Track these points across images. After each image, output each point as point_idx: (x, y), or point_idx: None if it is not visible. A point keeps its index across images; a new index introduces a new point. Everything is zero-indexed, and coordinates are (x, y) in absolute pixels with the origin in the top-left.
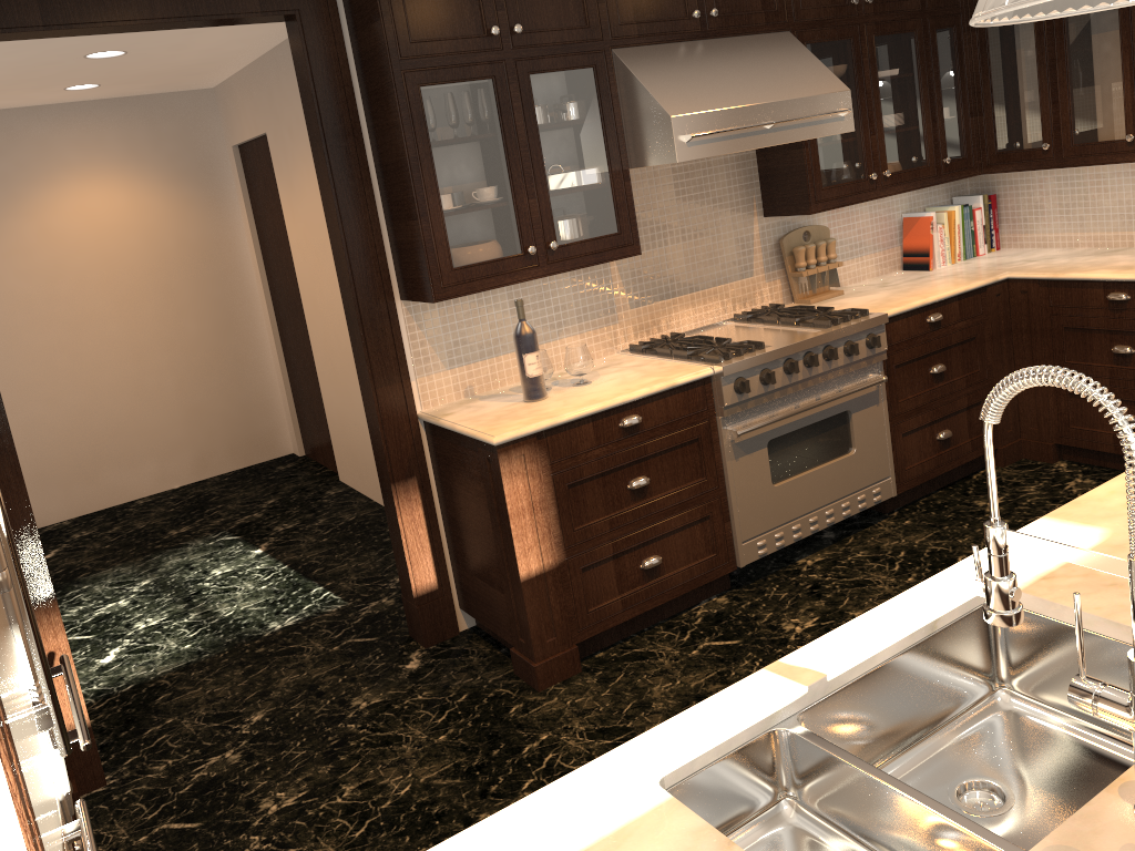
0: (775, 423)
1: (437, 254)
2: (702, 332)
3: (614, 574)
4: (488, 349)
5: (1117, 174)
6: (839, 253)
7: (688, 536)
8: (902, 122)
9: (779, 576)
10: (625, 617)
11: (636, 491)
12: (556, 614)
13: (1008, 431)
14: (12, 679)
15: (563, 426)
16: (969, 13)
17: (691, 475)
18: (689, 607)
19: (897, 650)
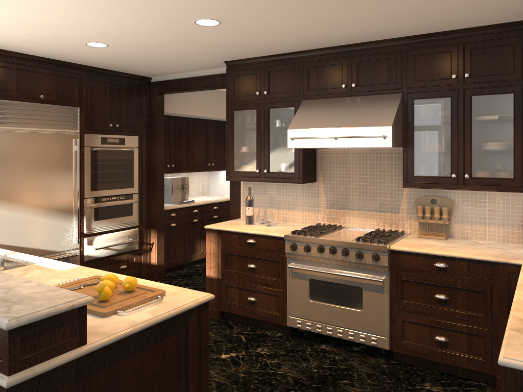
0: (314, 272)
1: (229, 165)
2: (352, 229)
3: (238, 295)
4: (266, 205)
5: None
6: (469, 218)
7: (269, 299)
8: (492, 148)
9: (305, 342)
10: (238, 313)
11: (251, 269)
12: (215, 295)
13: None
14: (38, 213)
15: (228, 232)
16: None
17: (273, 275)
18: (270, 329)
19: (20, 261)
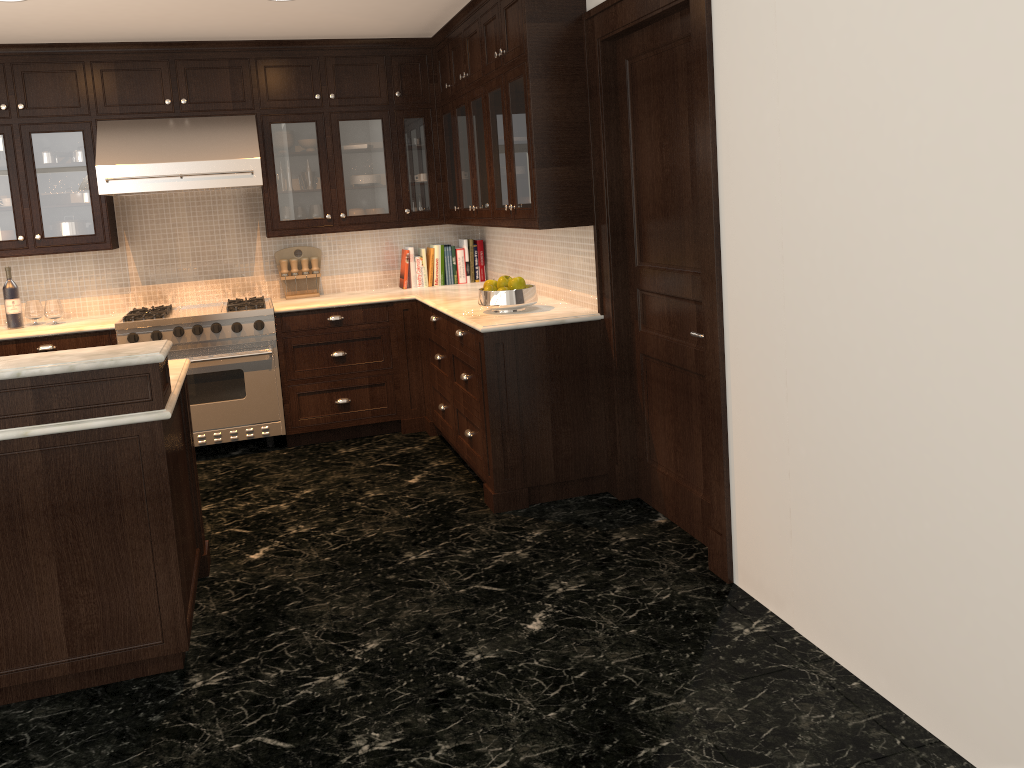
0: None
1: None
2: (192, 307)
3: None
4: (25, 297)
5: (511, 234)
6: (338, 268)
7: None
8: (365, 181)
9: None
10: None
11: None
12: None
13: (412, 409)
14: None
15: None
16: (439, 108)
17: None
18: None
19: None
